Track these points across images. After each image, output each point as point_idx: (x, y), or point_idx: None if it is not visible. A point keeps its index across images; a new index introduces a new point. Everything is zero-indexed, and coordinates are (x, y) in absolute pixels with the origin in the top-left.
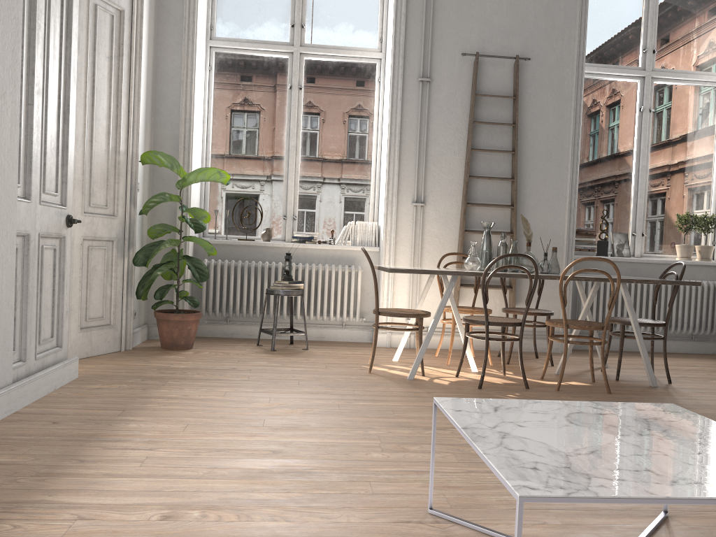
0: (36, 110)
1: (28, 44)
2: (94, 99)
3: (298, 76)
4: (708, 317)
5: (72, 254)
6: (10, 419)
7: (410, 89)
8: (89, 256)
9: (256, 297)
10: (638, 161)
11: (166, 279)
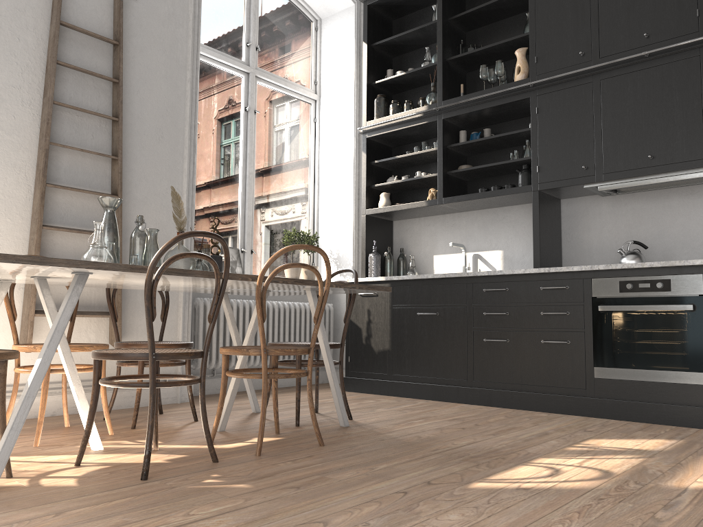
0: None
1: None
2: None
3: None
4: None
5: None
6: None
7: None
8: None
9: None
10: (245, 166)
11: None
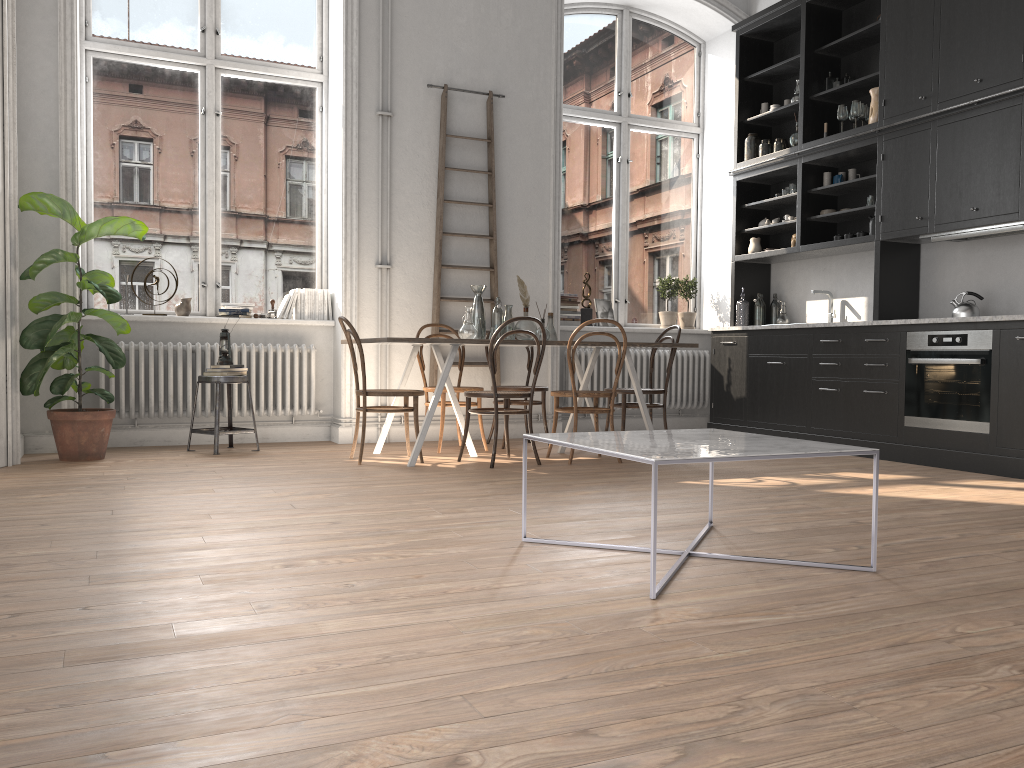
0: None
1: None
2: None
3: (214, 98)
4: (695, 390)
5: None
6: None
7: (368, 124)
8: None
9: (178, 389)
10: (618, 218)
11: (55, 368)
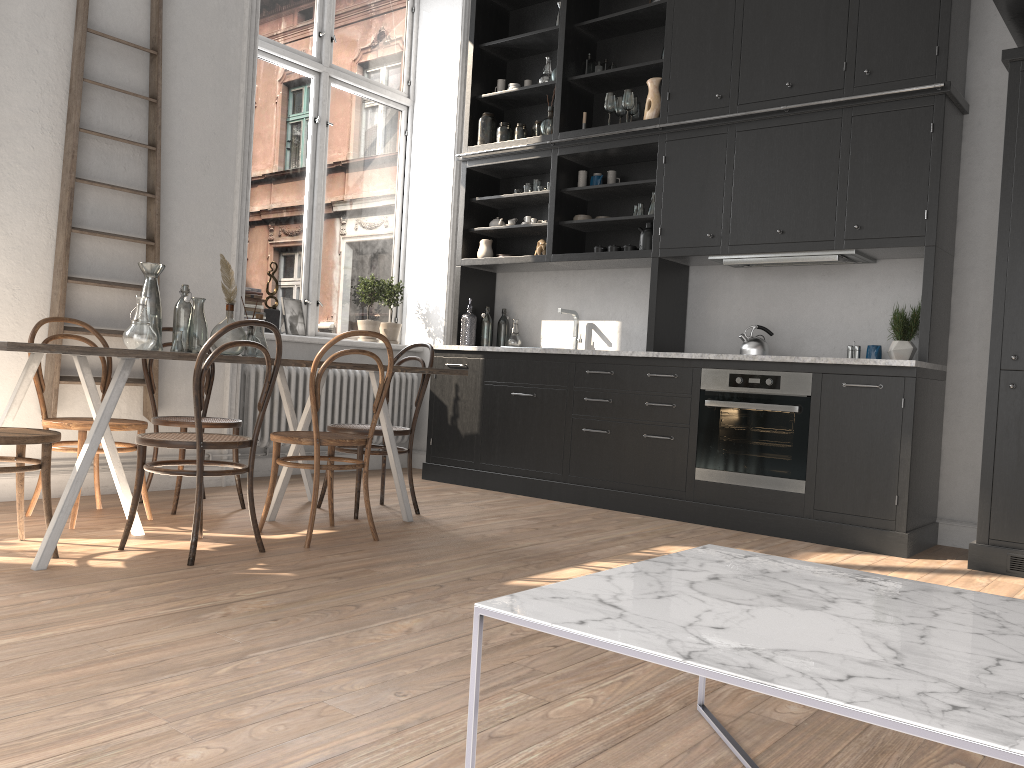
0: None
1: None
2: None
3: None
4: (400, 419)
5: None
6: None
7: None
8: None
9: None
10: (313, 195)
11: None
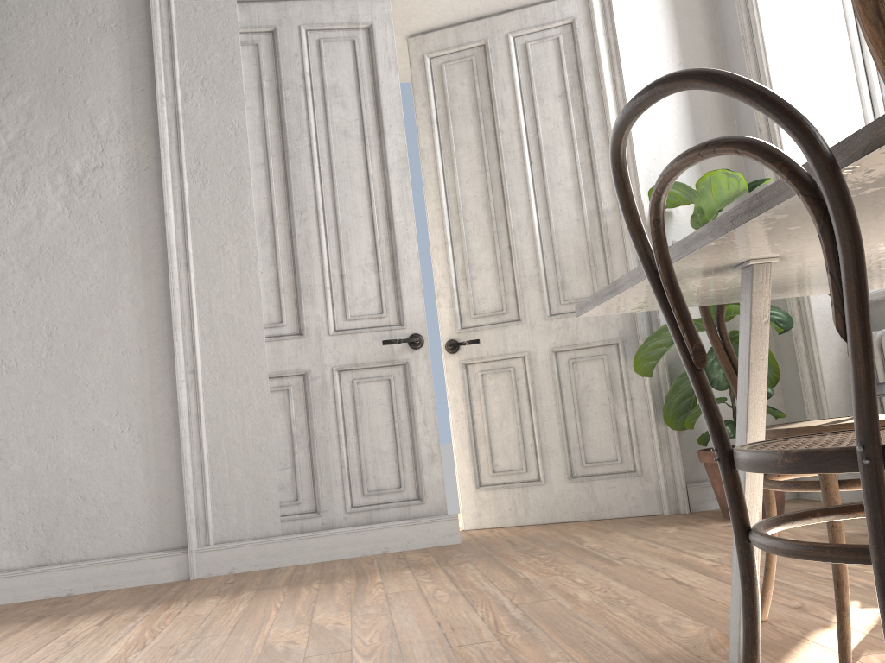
0: (305, 238)
1: (284, 178)
2: (542, 162)
3: None
4: None
5: (536, 375)
6: (247, 572)
7: None
8: (572, 374)
9: None
10: None
11: None
